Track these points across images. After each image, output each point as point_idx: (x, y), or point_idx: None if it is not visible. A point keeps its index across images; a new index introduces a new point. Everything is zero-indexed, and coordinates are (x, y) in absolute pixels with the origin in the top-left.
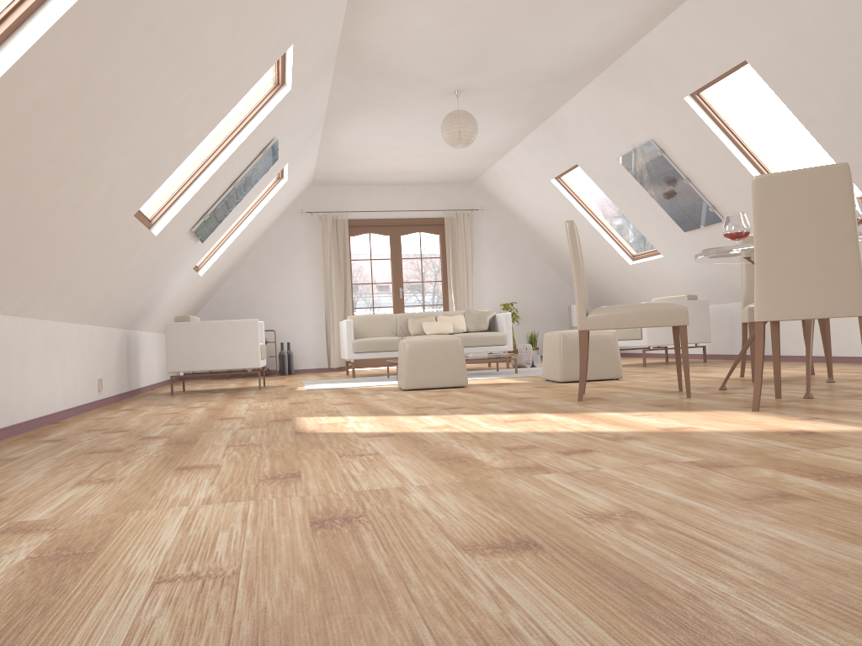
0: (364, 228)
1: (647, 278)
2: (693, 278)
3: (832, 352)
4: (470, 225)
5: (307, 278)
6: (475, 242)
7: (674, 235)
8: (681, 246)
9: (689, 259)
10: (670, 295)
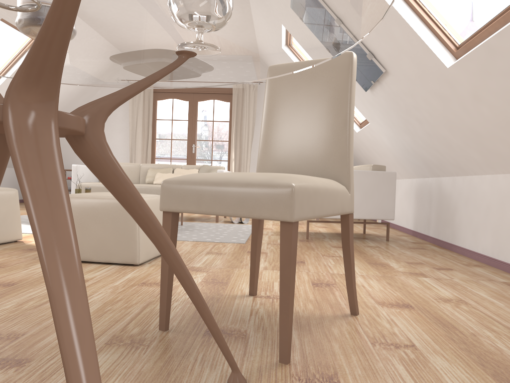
0: (169, 94)
1: (372, 147)
2: (397, 148)
3: (505, 257)
4: (255, 95)
5: (121, 132)
6: (259, 110)
7: (365, 97)
8: (374, 109)
9: (385, 125)
10: (391, 165)
